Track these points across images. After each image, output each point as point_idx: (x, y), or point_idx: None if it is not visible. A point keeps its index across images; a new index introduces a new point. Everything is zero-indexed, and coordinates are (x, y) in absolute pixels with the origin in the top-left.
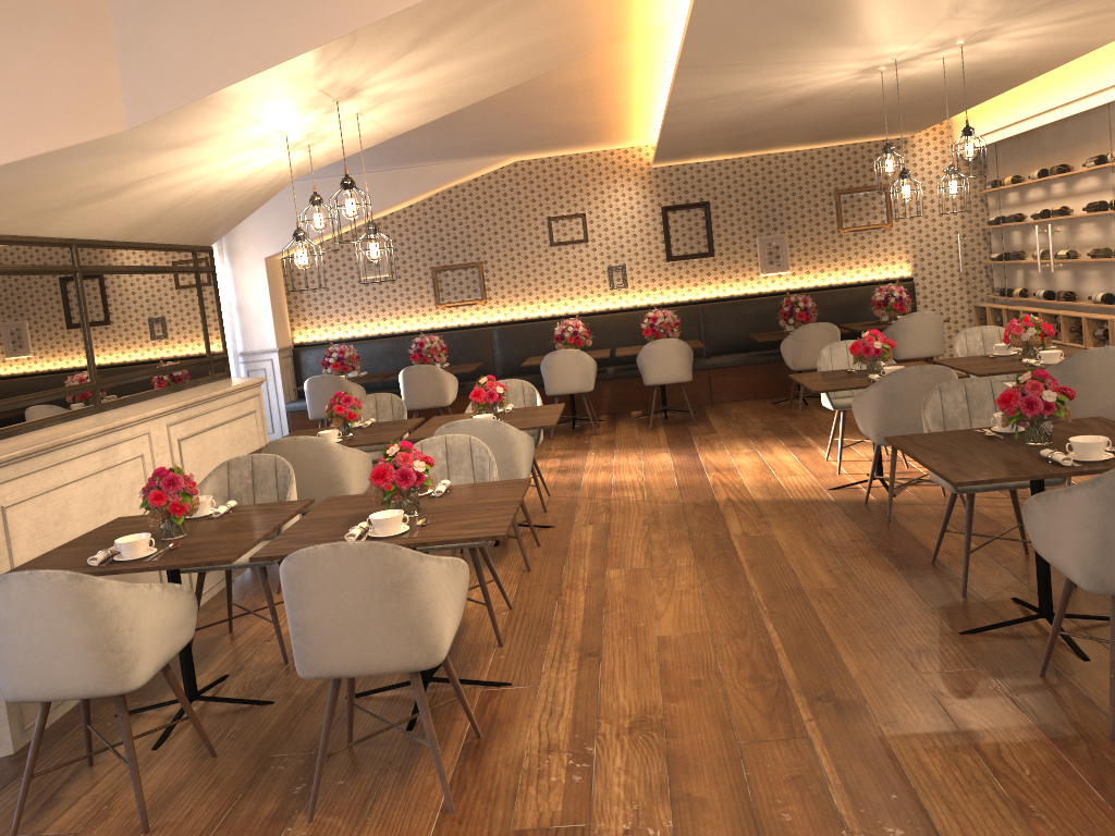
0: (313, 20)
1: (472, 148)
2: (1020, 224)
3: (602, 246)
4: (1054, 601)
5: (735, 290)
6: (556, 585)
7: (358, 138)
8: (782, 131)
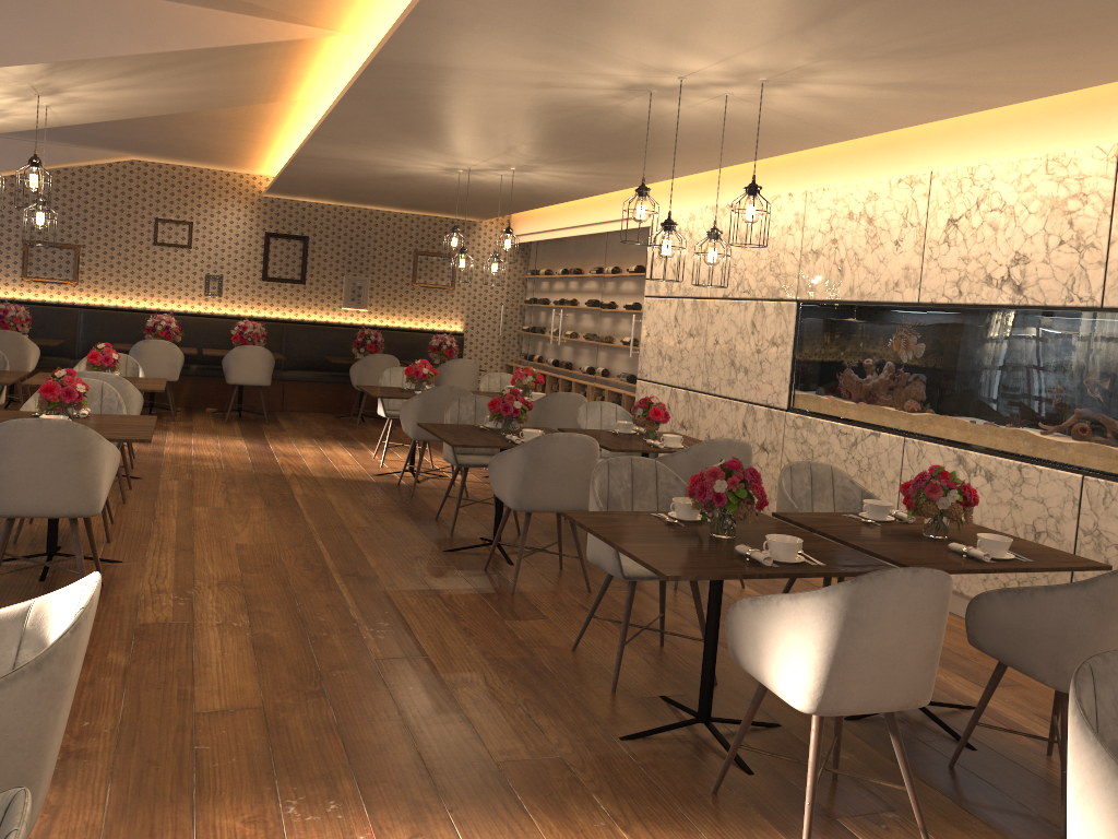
0: (54, 41)
1: (97, 139)
2: (545, 306)
3: (204, 255)
4: (504, 540)
5: (319, 316)
6: (151, 512)
7: (32, 121)
8: (381, 194)
